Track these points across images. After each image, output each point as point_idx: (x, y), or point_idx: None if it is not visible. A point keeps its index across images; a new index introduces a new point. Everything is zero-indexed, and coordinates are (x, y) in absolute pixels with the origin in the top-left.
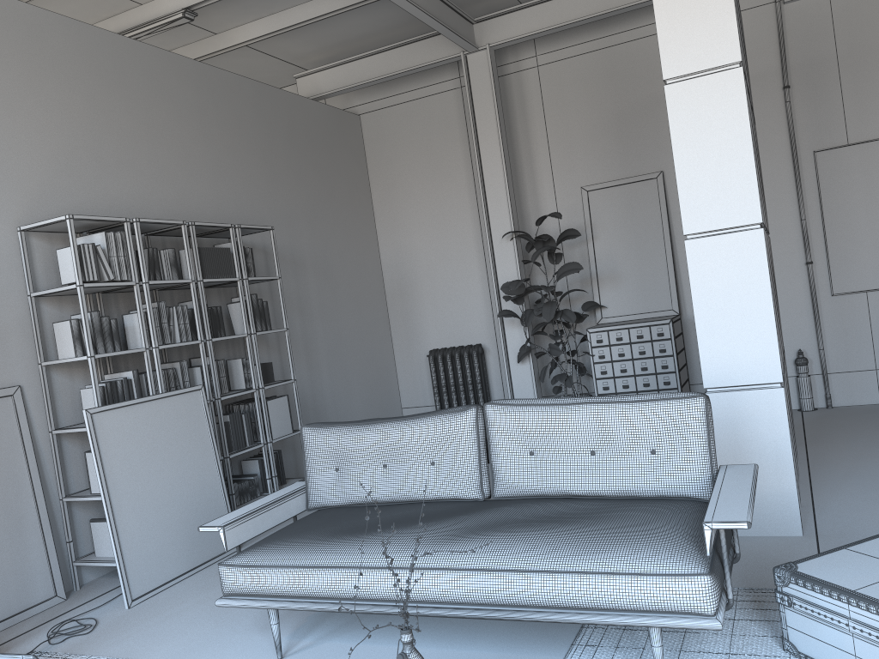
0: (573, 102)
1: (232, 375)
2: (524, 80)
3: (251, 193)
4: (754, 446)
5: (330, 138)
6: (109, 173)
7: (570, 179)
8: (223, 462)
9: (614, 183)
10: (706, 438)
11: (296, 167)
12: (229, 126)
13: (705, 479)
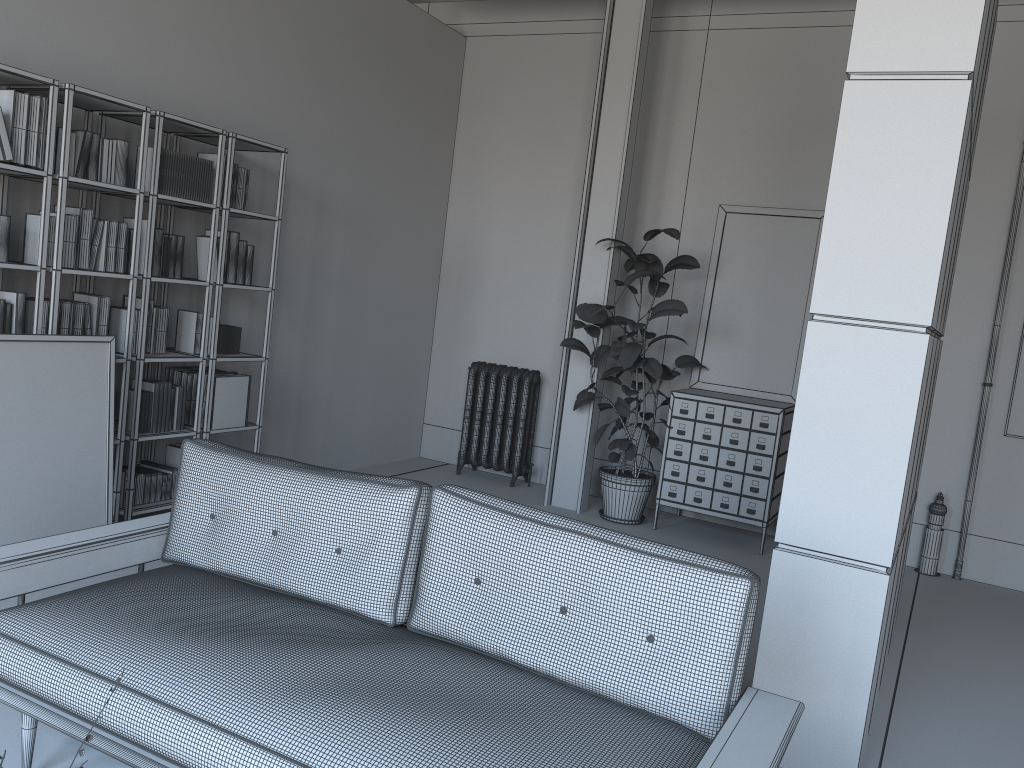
0: (741, 90)
1: (181, 331)
2: (685, 44)
3: (281, 98)
4: (821, 645)
5: (416, 56)
6: (66, 15)
7: (708, 191)
8: (143, 441)
9: (763, 210)
10: (735, 646)
11: (356, 81)
12: (271, 0)
13: (714, 706)
